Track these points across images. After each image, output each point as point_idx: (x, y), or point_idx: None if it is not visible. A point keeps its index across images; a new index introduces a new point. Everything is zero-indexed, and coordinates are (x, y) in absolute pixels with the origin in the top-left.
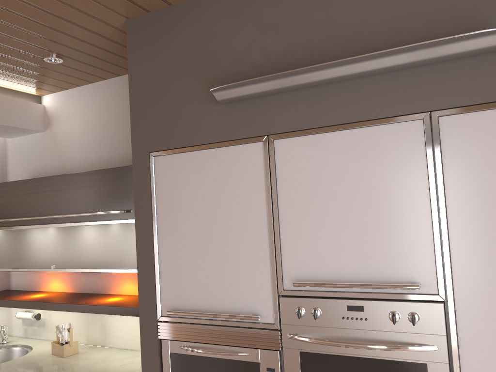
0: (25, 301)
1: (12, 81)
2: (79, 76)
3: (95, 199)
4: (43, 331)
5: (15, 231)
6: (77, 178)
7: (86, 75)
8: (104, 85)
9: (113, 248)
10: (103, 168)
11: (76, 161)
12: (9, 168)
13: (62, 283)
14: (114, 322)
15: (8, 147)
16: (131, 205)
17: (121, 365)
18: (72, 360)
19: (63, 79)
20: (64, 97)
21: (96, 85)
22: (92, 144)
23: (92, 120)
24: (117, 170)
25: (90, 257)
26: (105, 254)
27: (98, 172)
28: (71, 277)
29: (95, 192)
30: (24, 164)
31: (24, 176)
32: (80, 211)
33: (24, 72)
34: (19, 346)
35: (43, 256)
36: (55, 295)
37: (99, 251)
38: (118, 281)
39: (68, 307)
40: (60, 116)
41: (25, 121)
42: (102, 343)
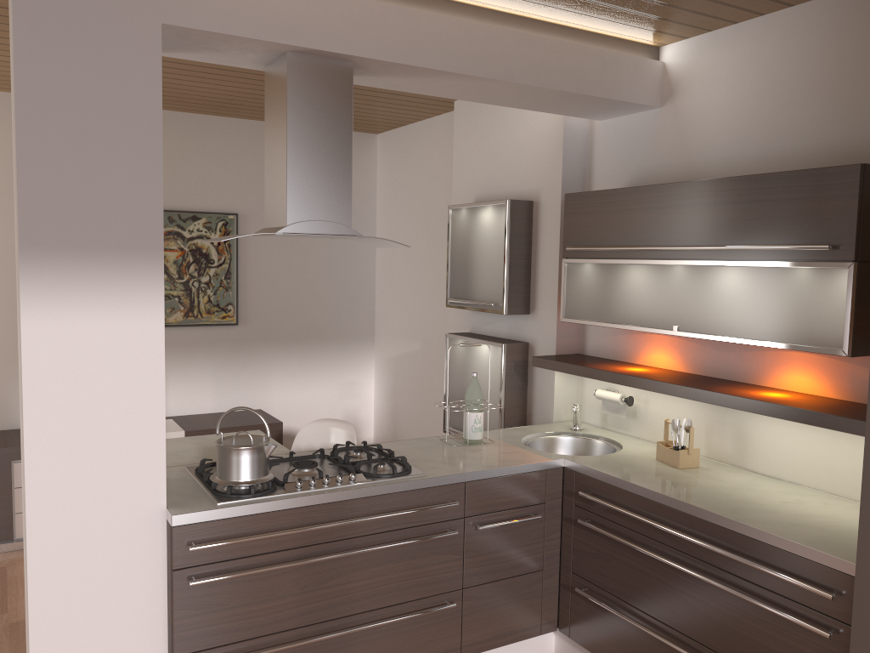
0: (623, 373)
1: (629, 25)
2: (746, 4)
3: (767, 224)
4: (632, 424)
5: (614, 267)
6: (735, 186)
7: (759, 2)
8: (787, 16)
9: (795, 309)
10: (767, 171)
11: (715, 158)
12: (596, 169)
13: (671, 355)
14: (760, 432)
15: (595, 135)
16: (842, 236)
17: (784, 503)
18: (694, 476)
19: (714, 13)
20: (703, 46)
21: (768, 20)
22: (750, 128)
23: (755, 84)
24: (820, 173)
25: (746, 320)
26: (778, 317)
27: (778, 176)
28: (688, 348)
29: (769, 210)
30: (621, 162)
31: (619, 181)
32: (735, 242)
33: (657, 7)
34: (599, 438)
35: (660, 310)
36: (663, 372)
37: (764, 311)
38: (777, 366)
39: (697, 394)
40: (692, 80)
41: (636, 92)
42: (736, 462)
